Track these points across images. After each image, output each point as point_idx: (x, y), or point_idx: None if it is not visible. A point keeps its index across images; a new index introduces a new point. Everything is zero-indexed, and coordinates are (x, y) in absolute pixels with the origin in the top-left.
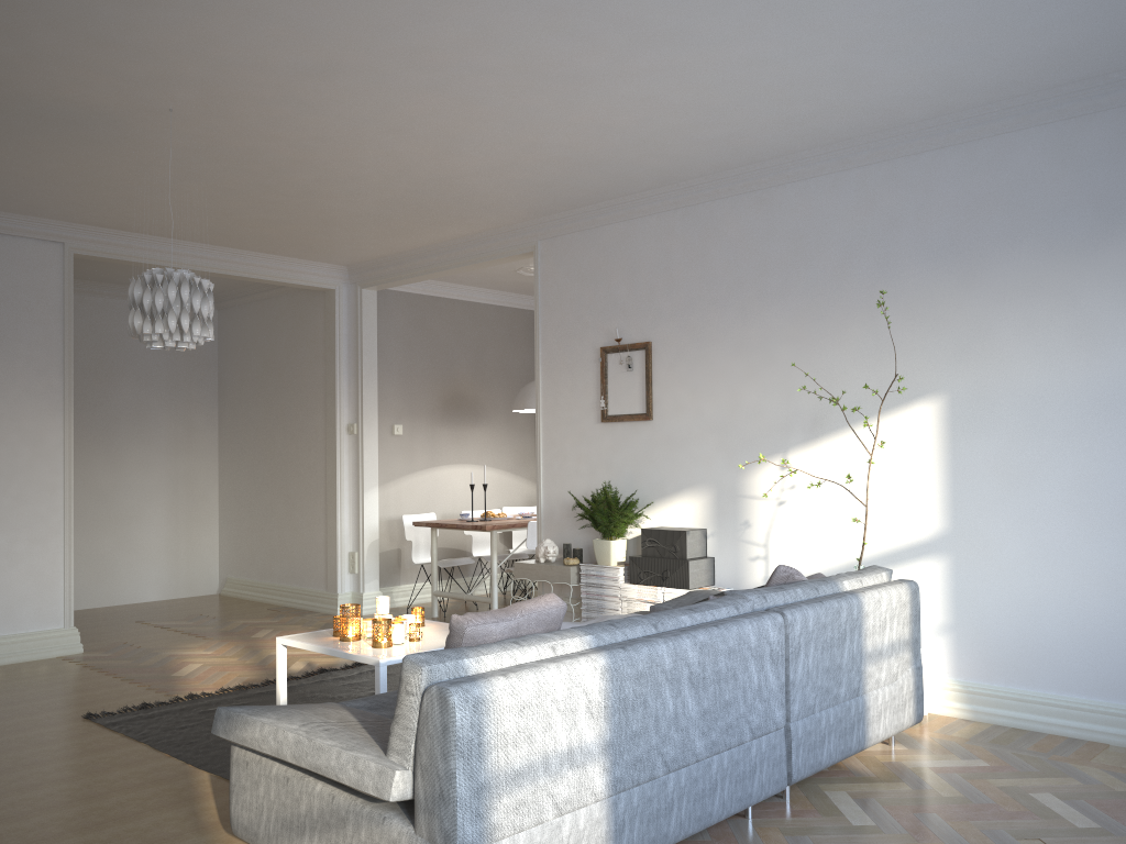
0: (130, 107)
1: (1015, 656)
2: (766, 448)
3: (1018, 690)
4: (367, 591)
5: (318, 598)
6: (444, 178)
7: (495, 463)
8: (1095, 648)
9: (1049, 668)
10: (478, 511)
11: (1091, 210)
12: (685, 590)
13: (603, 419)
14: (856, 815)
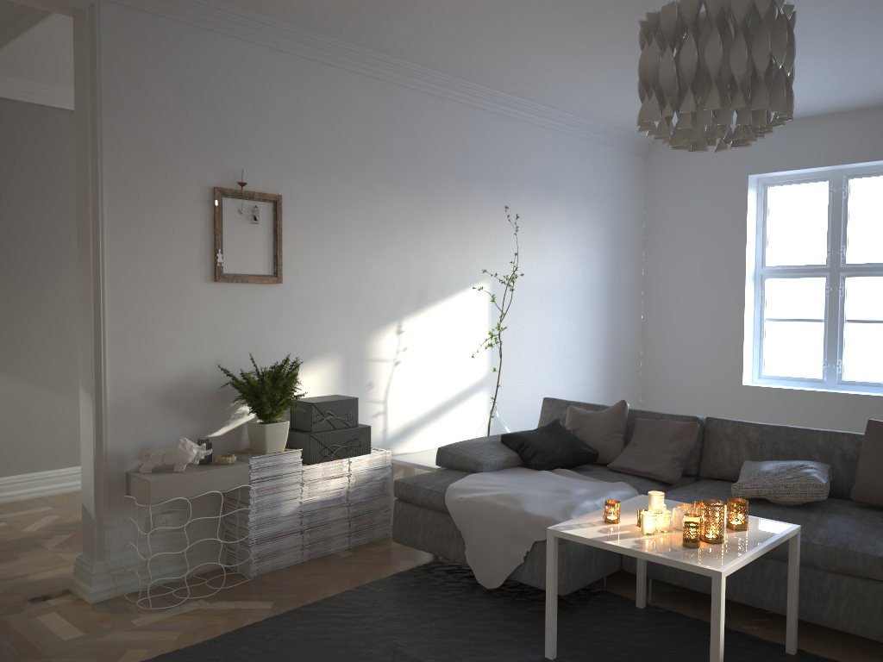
0: None
1: None
2: (387, 316)
3: None
4: None
5: None
6: None
7: None
8: None
9: None
10: None
11: (545, 183)
12: (369, 455)
13: (220, 277)
14: None
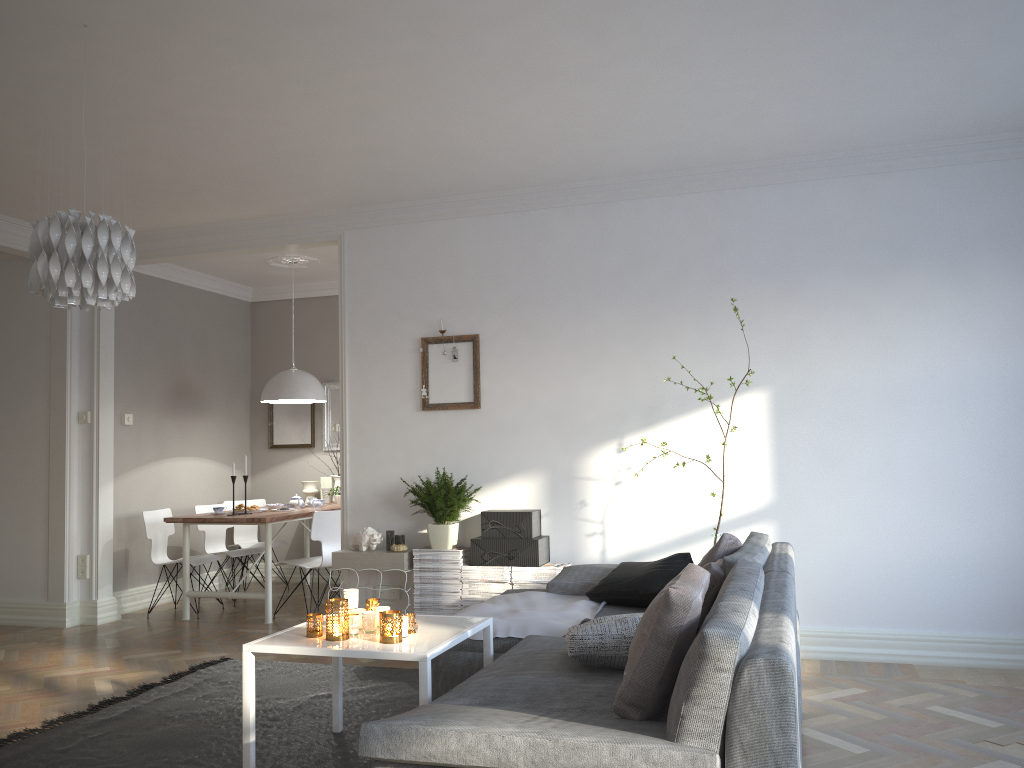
0: (34, 12)
1: (833, 601)
2: (603, 434)
3: (837, 629)
4: (101, 598)
5: (34, 610)
6: (306, 154)
7: (215, 455)
8: (897, 589)
9: (861, 608)
10: (210, 505)
11: (886, 246)
12: (535, 567)
13: (424, 407)
14: (846, 745)
